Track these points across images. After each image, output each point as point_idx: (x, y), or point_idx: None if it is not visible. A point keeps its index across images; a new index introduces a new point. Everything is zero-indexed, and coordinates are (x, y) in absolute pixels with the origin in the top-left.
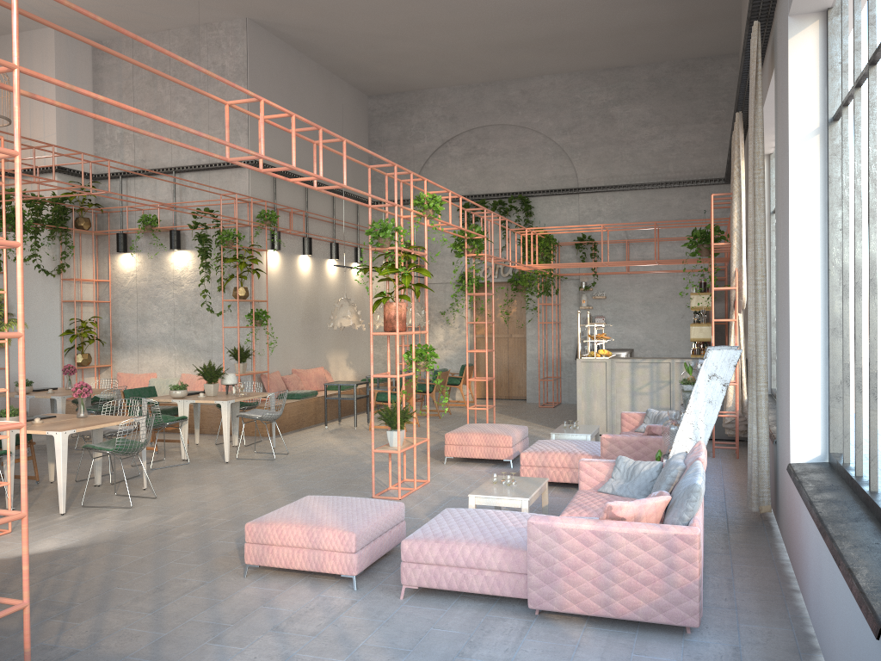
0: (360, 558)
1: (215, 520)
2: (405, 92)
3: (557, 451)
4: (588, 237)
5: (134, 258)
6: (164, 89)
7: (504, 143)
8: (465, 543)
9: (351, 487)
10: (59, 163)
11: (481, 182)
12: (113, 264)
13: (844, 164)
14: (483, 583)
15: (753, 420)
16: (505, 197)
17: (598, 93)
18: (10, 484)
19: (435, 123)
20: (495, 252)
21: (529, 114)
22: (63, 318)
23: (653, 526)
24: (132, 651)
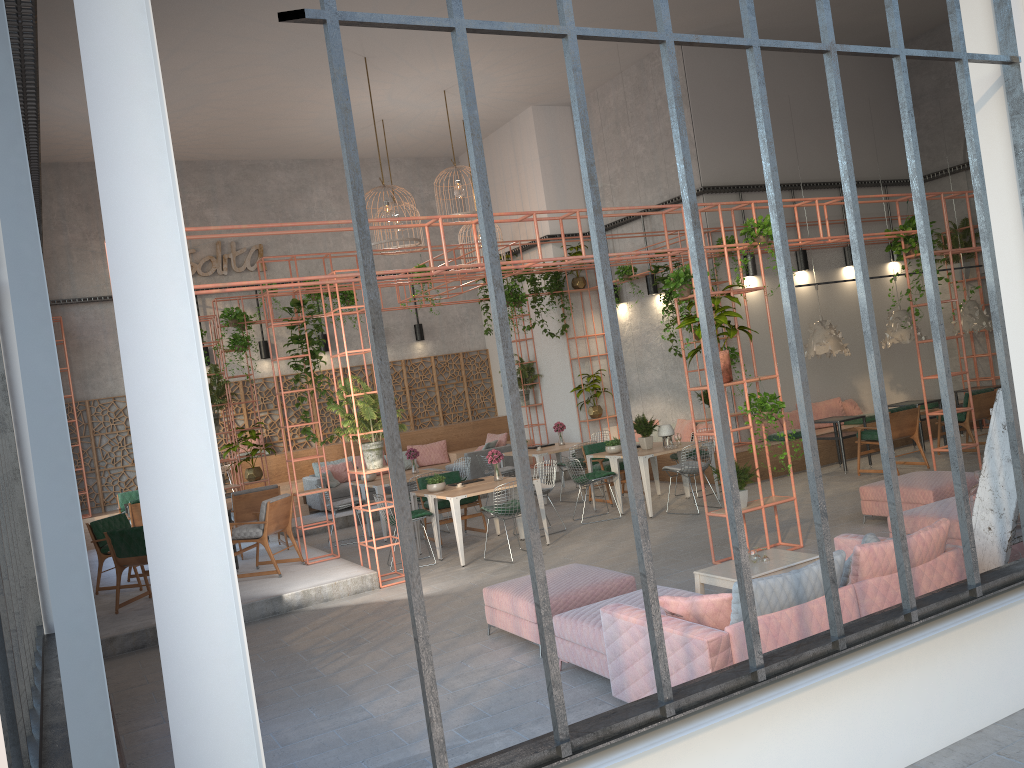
0: None
1: None
2: (935, 28)
3: (930, 515)
4: None
5: (626, 307)
6: (626, 134)
7: None
8: (587, 624)
9: (714, 550)
10: (552, 231)
11: None
12: None
13: (968, 143)
14: (600, 665)
15: None
16: None
17: None
18: (436, 539)
19: None
20: None
21: None
22: (573, 374)
23: (683, 626)
24: (344, 682)
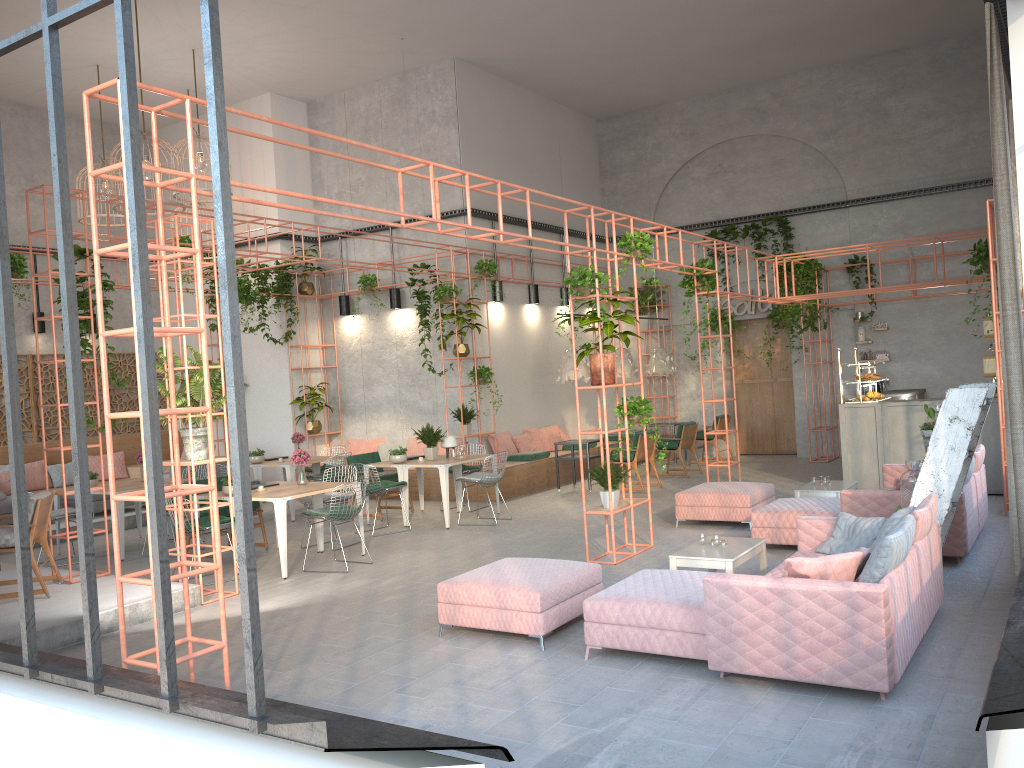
0: (547, 618)
1: (424, 584)
2: (637, 111)
3: (793, 510)
4: (861, 258)
5: (357, 320)
6: (377, 143)
7: (755, 156)
8: (645, 602)
9: (567, 552)
10: (281, 230)
11: (730, 205)
12: (337, 328)
13: None
14: (665, 643)
15: (1010, 468)
16: (759, 219)
17: (866, 85)
18: None
19: (673, 142)
20: (751, 284)
21: (782, 119)
22: (292, 385)
23: (835, 583)
24: (326, 697)
